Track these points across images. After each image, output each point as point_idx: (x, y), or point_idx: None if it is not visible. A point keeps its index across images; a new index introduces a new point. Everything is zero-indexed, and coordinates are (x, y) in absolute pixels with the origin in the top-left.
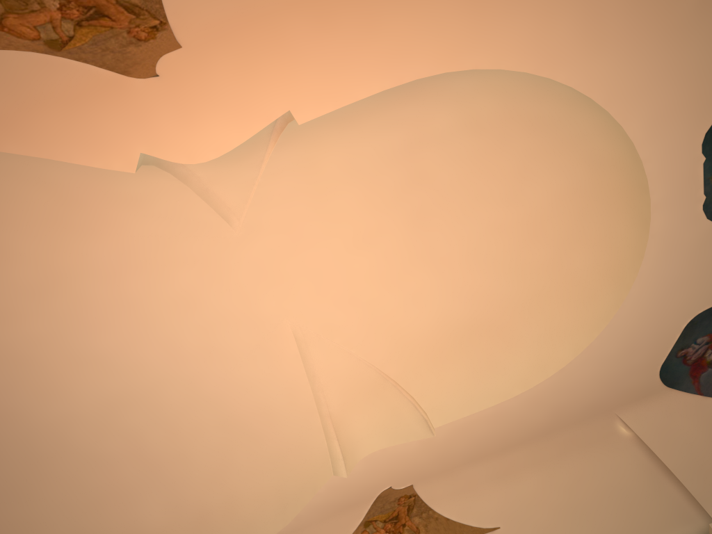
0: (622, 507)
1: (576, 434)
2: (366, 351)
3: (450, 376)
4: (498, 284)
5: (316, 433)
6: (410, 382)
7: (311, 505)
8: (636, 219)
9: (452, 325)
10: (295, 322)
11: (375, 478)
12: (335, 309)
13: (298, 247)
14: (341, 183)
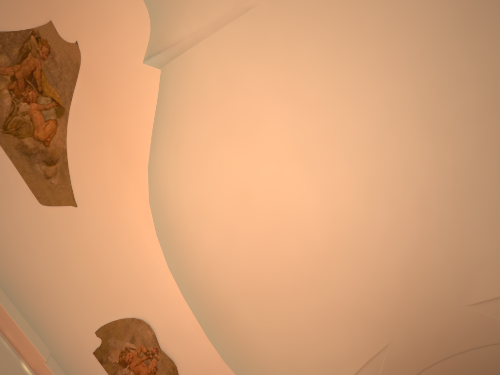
0: None
1: None
2: None
3: None
4: None
5: None
6: None
7: None
8: None
9: None
10: None
11: None
12: None
13: None
14: None
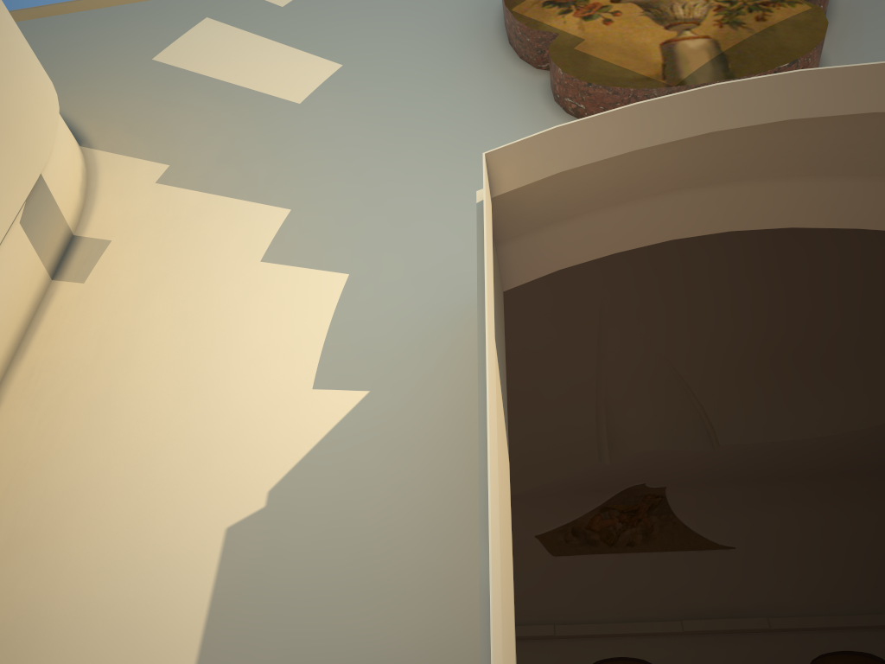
0: (866, 563)
1: (849, 485)
2: (668, 346)
3: (748, 396)
4: (838, 318)
5: (586, 413)
6: (704, 390)
7: (560, 480)
8: None
9: (769, 345)
10: (606, 298)
11: (635, 472)
12: (653, 296)
13: None
14: None
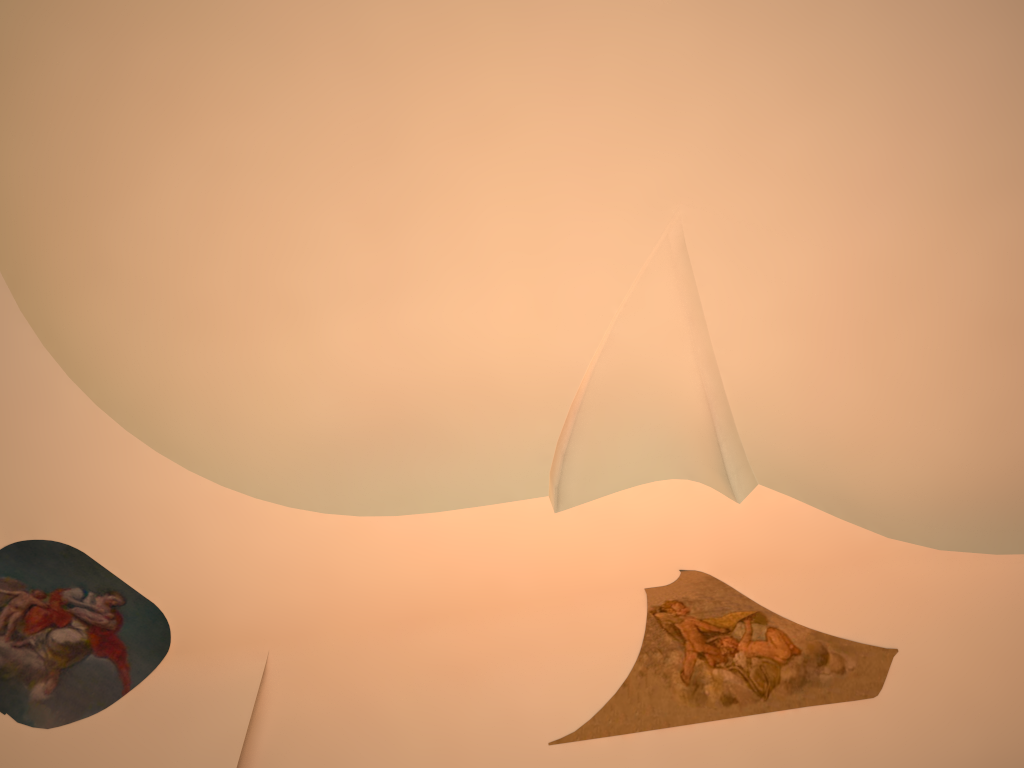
0: None
1: None
2: None
3: None
4: None
5: None
6: None
7: None
8: (2, 205)
9: None
10: None
11: None
12: None
13: (594, 148)
14: (500, 257)
